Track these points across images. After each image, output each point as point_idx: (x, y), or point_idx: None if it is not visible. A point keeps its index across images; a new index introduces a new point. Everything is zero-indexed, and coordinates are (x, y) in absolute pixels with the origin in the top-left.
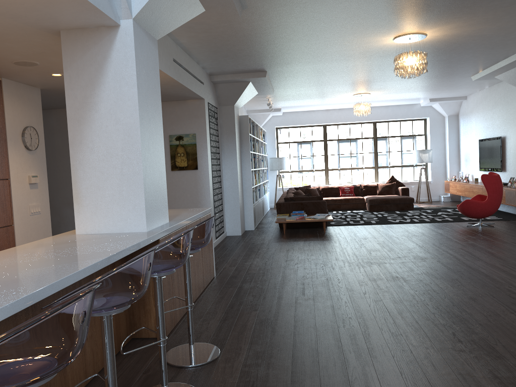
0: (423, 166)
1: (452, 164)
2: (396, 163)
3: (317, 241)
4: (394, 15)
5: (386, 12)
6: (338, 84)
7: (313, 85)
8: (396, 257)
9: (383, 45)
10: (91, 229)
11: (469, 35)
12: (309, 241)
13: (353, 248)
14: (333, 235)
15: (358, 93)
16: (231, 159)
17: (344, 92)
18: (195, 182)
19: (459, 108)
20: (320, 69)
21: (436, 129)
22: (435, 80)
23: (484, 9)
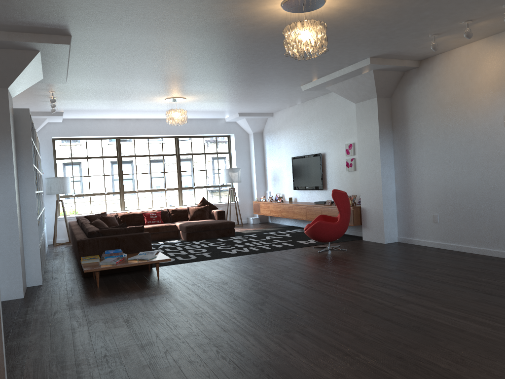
0: (229, 186)
1: (259, 184)
2: (201, 183)
3: (161, 296)
4: None
5: None
6: (160, 78)
7: (127, 75)
8: (305, 312)
9: (262, 11)
10: None
11: (362, 15)
12: (149, 297)
13: (228, 303)
14: (174, 281)
15: (173, 97)
16: (4, 176)
17: (158, 94)
18: None
19: (264, 125)
20: (153, 46)
21: (241, 146)
22: (266, 86)
23: None
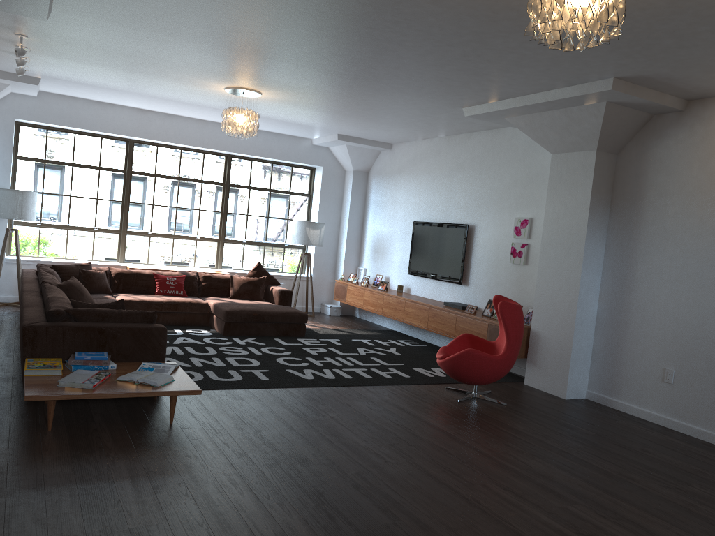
0: (300, 249)
1: (350, 253)
2: (257, 237)
3: (175, 479)
4: None
5: None
6: (228, 46)
7: (168, 29)
8: None
9: None
10: None
11: None
12: (150, 480)
13: (317, 527)
14: (202, 436)
15: (240, 86)
16: None
17: (216, 76)
18: None
19: (373, 161)
20: None
21: (331, 189)
22: (405, 97)
23: None
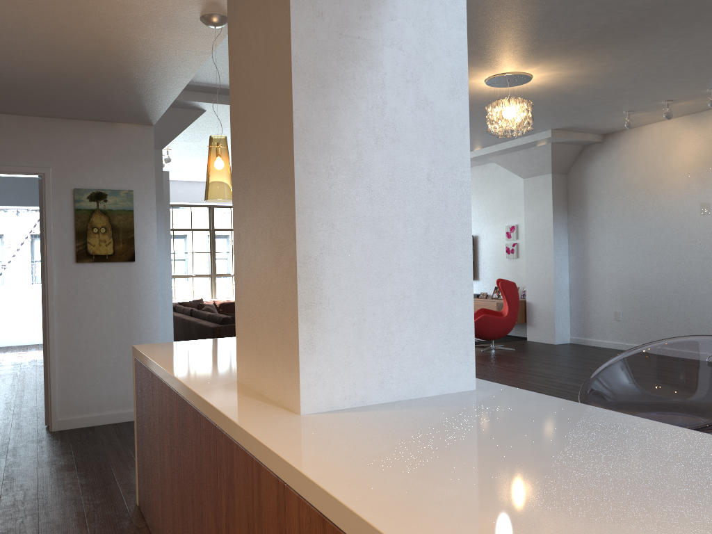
0: None
1: None
2: None
3: None
4: (556, 37)
5: (560, 28)
6: None
7: None
8: None
9: None
10: (344, 396)
11: (562, 91)
12: None
13: None
14: None
15: None
16: None
17: None
18: (127, 287)
19: None
20: None
21: None
22: None
23: (638, 56)
